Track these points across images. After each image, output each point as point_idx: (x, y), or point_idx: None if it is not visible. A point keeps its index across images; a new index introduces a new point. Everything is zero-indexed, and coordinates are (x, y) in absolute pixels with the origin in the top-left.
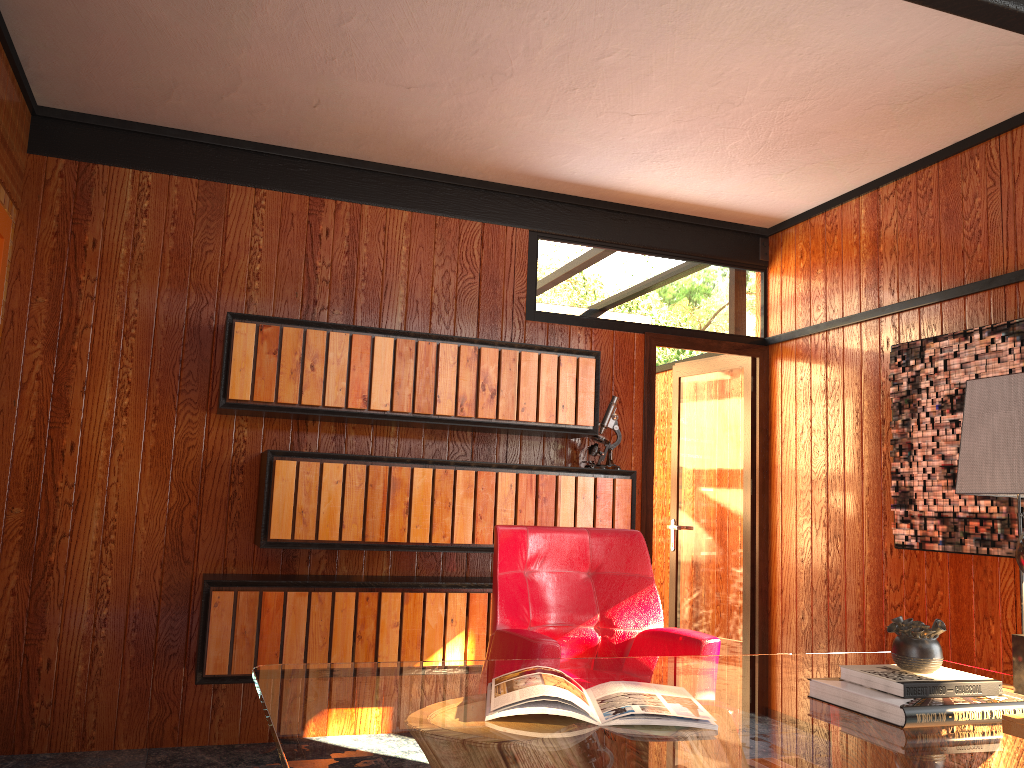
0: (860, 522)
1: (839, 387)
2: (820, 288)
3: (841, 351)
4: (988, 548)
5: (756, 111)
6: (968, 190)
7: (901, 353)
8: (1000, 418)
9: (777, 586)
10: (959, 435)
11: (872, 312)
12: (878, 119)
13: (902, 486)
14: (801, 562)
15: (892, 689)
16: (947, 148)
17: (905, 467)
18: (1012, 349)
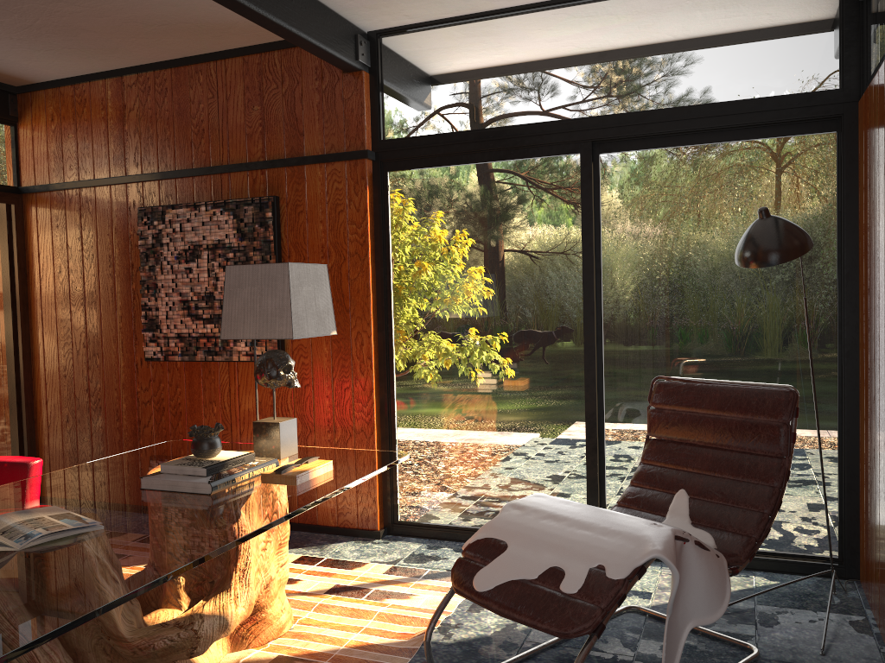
0: (116, 343)
1: (93, 236)
2: (72, 151)
3: (94, 207)
4: (213, 356)
5: (29, 3)
6: (195, 96)
7: (147, 214)
8: (248, 292)
9: (42, 398)
10: (192, 279)
11: (121, 178)
12: (132, 31)
13: (150, 315)
14: (64, 377)
15: (199, 472)
16: (179, 59)
17: (152, 301)
18: (228, 220)
